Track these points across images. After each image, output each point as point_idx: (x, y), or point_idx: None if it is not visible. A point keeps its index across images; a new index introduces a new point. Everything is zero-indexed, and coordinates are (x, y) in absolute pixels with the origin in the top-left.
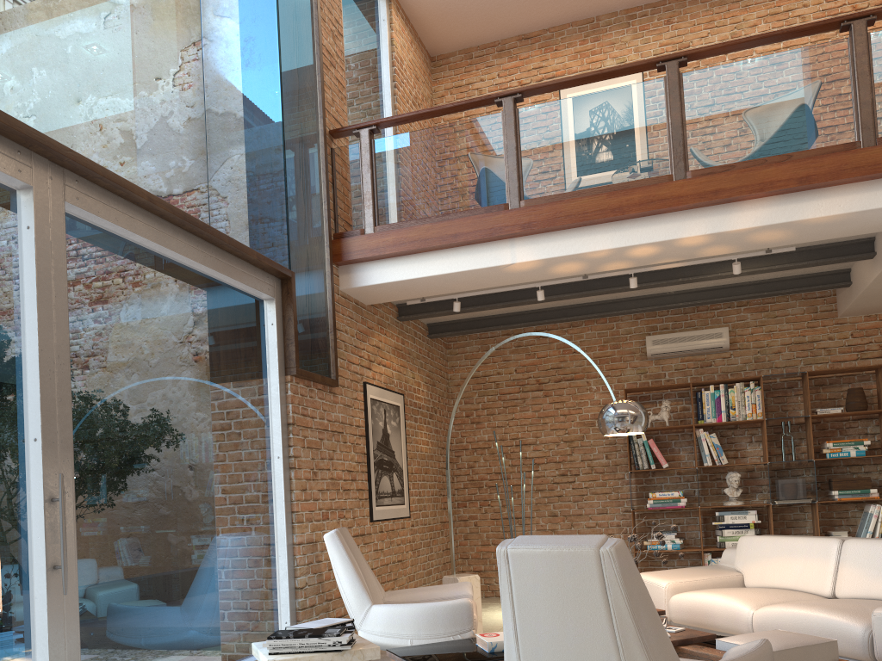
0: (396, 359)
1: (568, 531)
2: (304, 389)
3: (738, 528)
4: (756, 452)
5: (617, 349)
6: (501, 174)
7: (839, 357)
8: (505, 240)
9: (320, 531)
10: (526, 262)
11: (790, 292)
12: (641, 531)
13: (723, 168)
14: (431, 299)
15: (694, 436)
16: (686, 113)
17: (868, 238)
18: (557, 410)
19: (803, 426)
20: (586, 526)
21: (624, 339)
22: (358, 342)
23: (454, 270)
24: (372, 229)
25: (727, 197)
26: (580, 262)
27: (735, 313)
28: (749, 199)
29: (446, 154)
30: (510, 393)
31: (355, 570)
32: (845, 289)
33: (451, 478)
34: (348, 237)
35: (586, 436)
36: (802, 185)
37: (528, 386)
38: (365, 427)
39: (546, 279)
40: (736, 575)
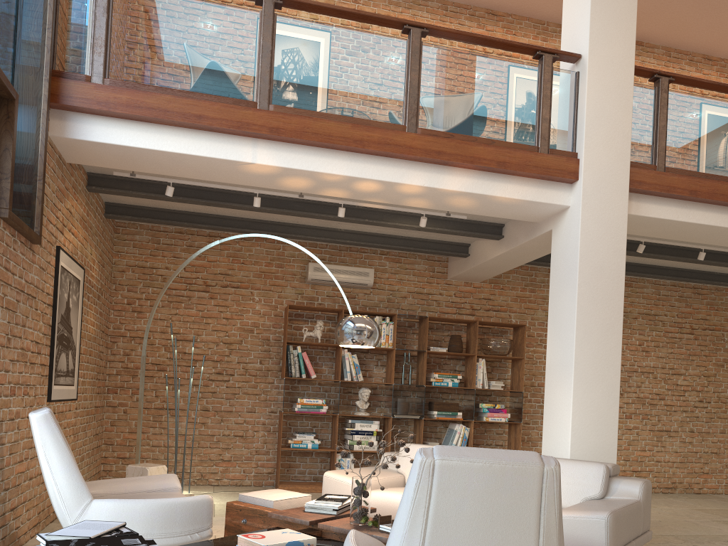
0: (82, 230)
1: (218, 425)
2: (9, 238)
3: (365, 434)
4: (380, 374)
5: (281, 269)
6: (253, 72)
7: (444, 309)
8: (248, 138)
9: (7, 408)
10: (266, 166)
11: (428, 251)
12: (283, 430)
13: (446, 135)
14: (142, 177)
15: (341, 355)
16: (422, 77)
17: (500, 224)
18: (221, 313)
19: (415, 358)
20: (235, 422)
21: (288, 261)
22: (57, 201)
23: (190, 152)
24: (101, 80)
25: (446, 160)
26: (311, 180)
27: (377, 259)
28: (459, 167)
29: (197, 31)
30: (176, 289)
31: (73, 458)
32: (460, 259)
33: (105, 364)
34: (70, 80)
35: (244, 341)
36: (499, 168)
37: (195, 286)
38: (54, 296)
39: (268, 188)
40: (400, 476)
